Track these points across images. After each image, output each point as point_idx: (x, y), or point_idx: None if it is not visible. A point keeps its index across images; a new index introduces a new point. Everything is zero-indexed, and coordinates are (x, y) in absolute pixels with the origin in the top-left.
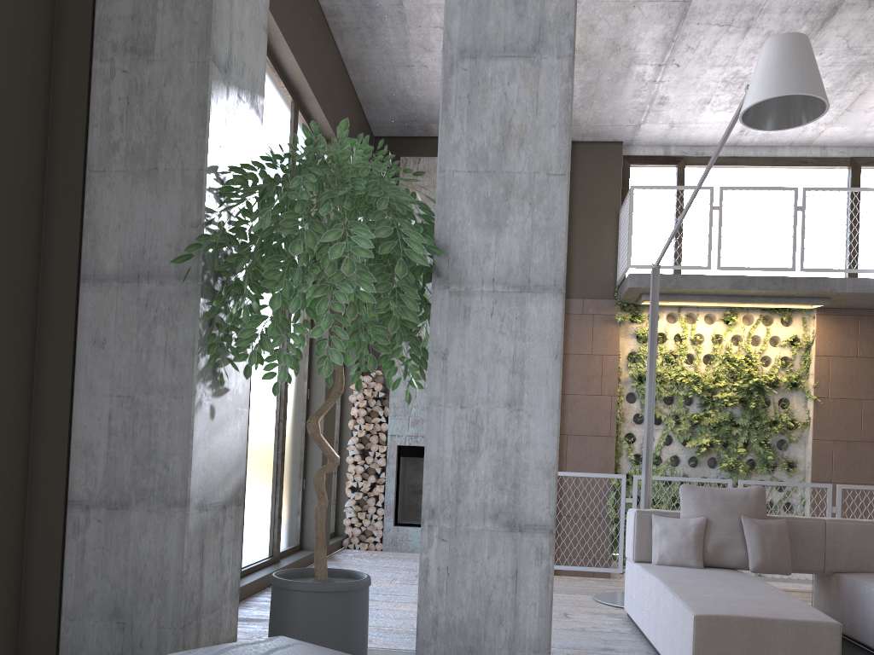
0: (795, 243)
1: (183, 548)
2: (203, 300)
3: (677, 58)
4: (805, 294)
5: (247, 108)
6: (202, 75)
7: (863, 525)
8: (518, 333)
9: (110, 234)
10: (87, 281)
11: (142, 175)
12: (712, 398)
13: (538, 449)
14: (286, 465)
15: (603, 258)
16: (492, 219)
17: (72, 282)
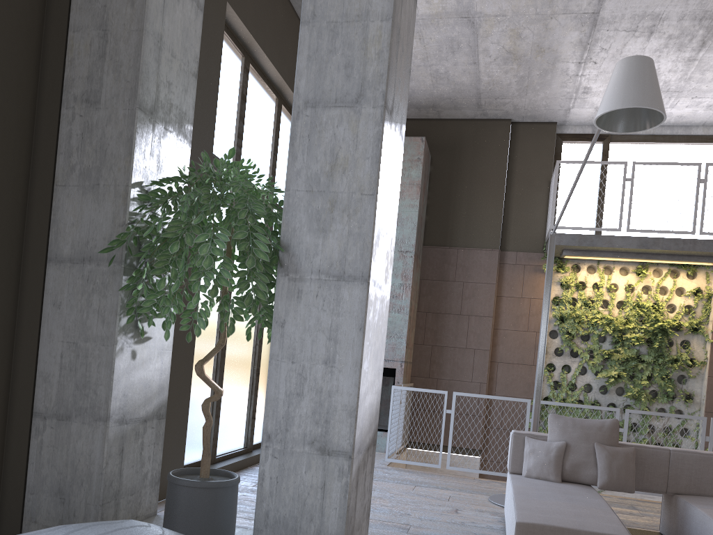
0: (696, 210)
1: (103, 450)
2: (126, 277)
3: (593, 57)
4: (704, 254)
5: (174, 135)
6: (131, 118)
7: (702, 456)
8: (334, 311)
9: (67, 229)
10: (51, 262)
11: (89, 188)
12: (622, 338)
13: (344, 396)
14: (262, 378)
15: (535, 219)
16: (321, 226)
17: (42, 262)
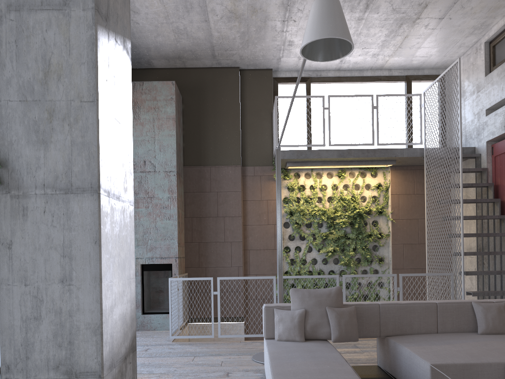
0: (373, 128)
1: None
2: None
3: (293, 16)
4: (381, 159)
5: None
6: None
7: (401, 306)
8: (66, 226)
9: None
10: None
11: None
12: (333, 223)
13: (86, 314)
14: None
15: (265, 141)
16: (40, 138)
17: None
